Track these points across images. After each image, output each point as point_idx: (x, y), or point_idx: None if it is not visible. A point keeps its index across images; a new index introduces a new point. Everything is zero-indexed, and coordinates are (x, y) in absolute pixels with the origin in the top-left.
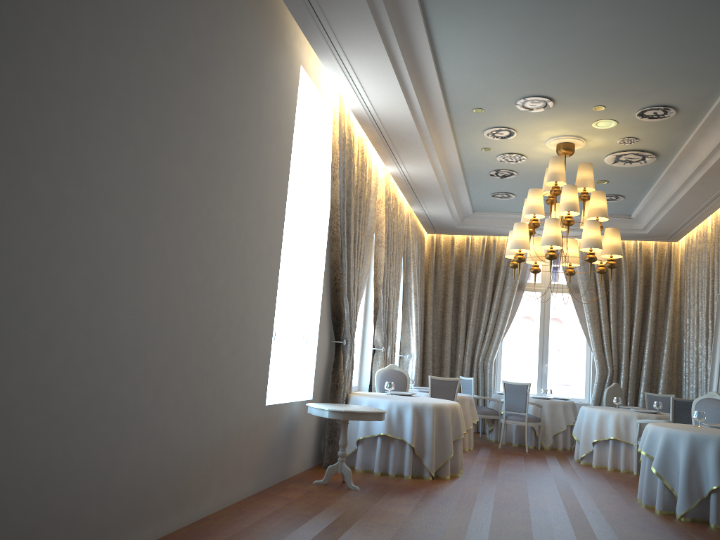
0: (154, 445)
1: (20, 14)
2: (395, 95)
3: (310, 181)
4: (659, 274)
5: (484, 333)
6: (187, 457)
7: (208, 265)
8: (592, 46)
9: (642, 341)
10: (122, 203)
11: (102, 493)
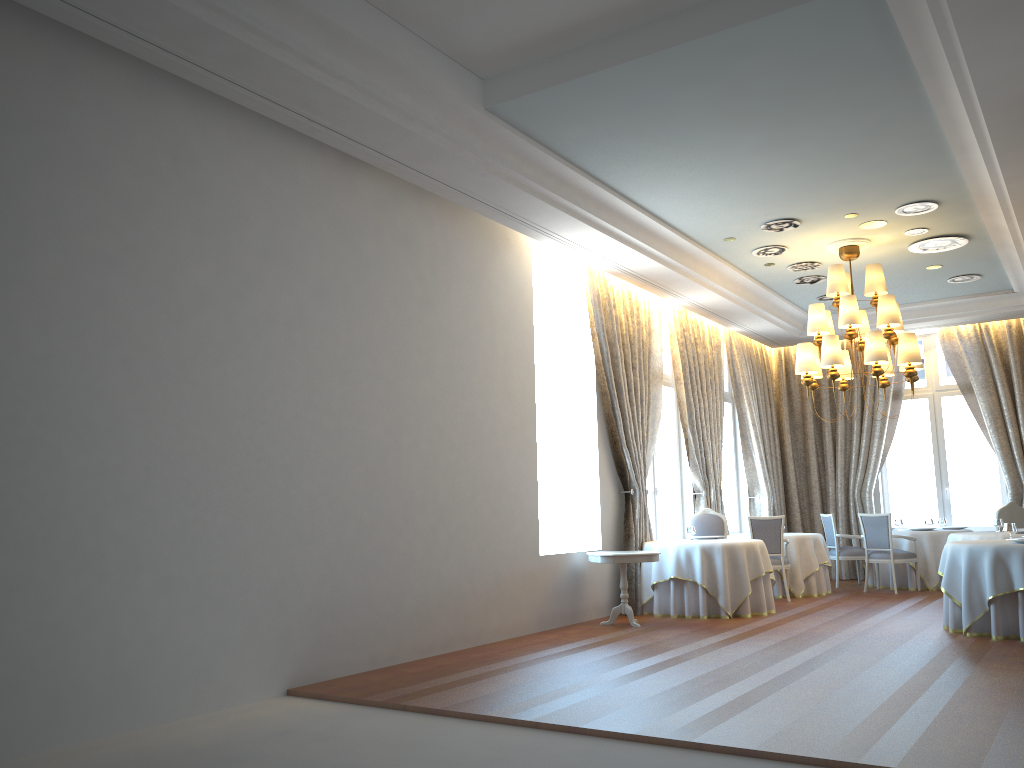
0: (431, 584)
1: (303, 330)
2: (629, 252)
3: (574, 340)
4: None
5: (856, 459)
6: (462, 595)
7: (459, 447)
8: (790, 180)
9: None
10: (381, 420)
11: (396, 614)
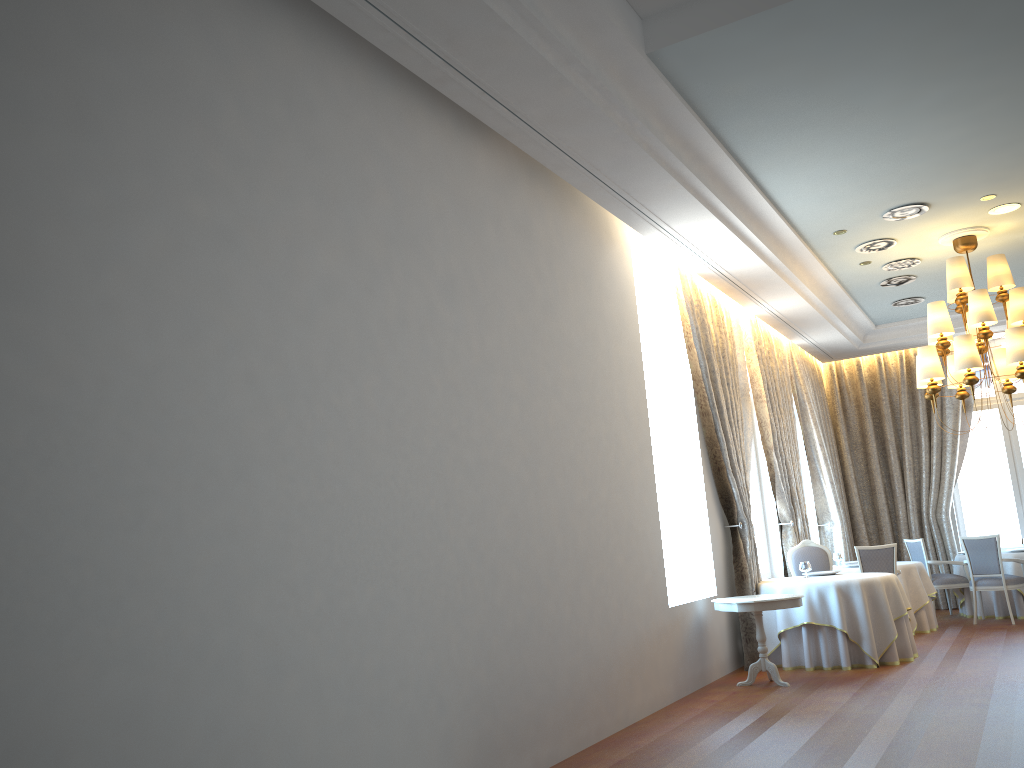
0: (580, 654)
1: (436, 337)
2: (737, 248)
3: (663, 355)
4: None
5: (927, 477)
6: (608, 664)
7: (590, 481)
8: (948, 152)
9: None
10: (518, 450)
11: (552, 698)
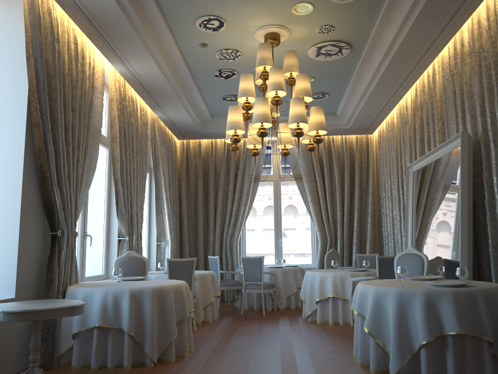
0: None
1: None
2: None
3: (6, 64)
4: (360, 160)
5: (229, 218)
6: None
7: None
8: None
9: (351, 214)
10: None
11: None
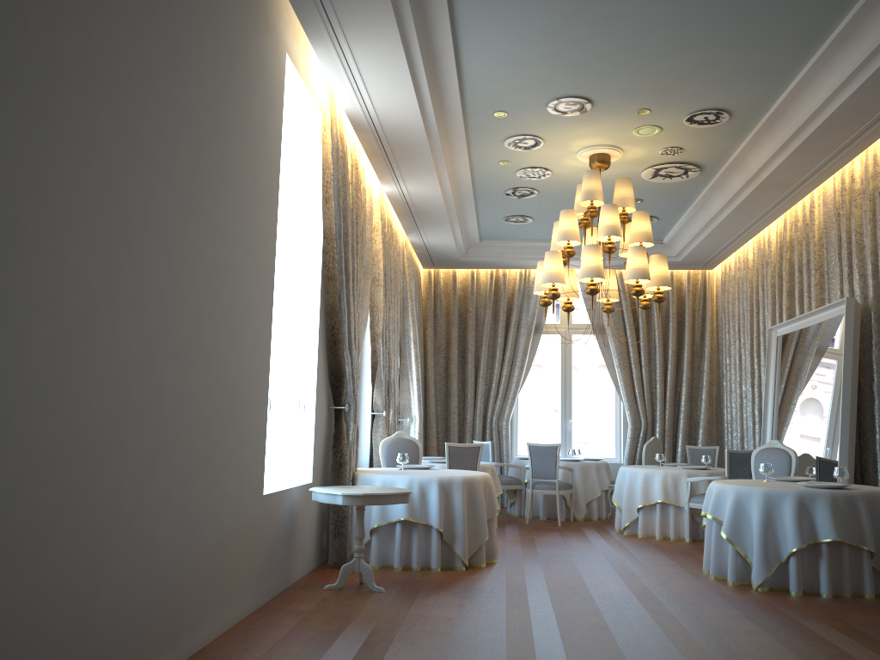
0: (141, 561)
1: None
2: (404, 93)
3: (295, 204)
4: (693, 308)
5: (497, 387)
6: (179, 572)
7: (194, 316)
8: (645, 35)
9: (677, 386)
10: (91, 235)
11: (82, 634)
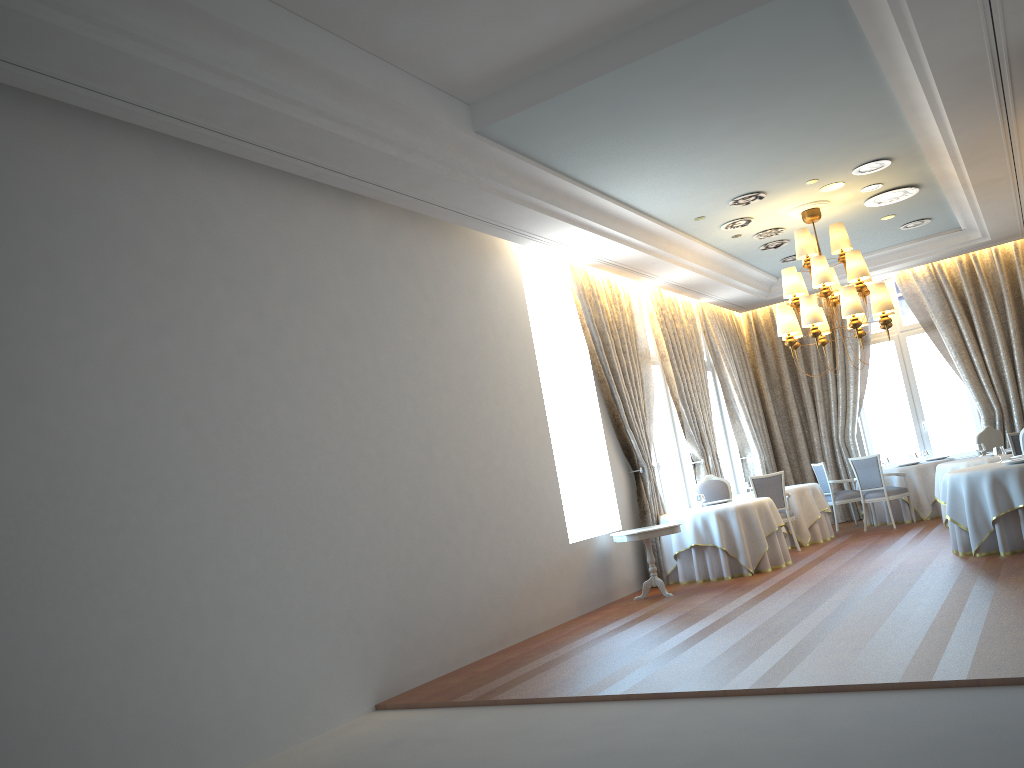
0: (482, 586)
1: (334, 365)
2: (609, 244)
3: (565, 334)
4: None
5: (835, 407)
6: (509, 591)
7: (484, 452)
8: (756, 158)
9: None
10: (414, 438)
11: (456, 619)
